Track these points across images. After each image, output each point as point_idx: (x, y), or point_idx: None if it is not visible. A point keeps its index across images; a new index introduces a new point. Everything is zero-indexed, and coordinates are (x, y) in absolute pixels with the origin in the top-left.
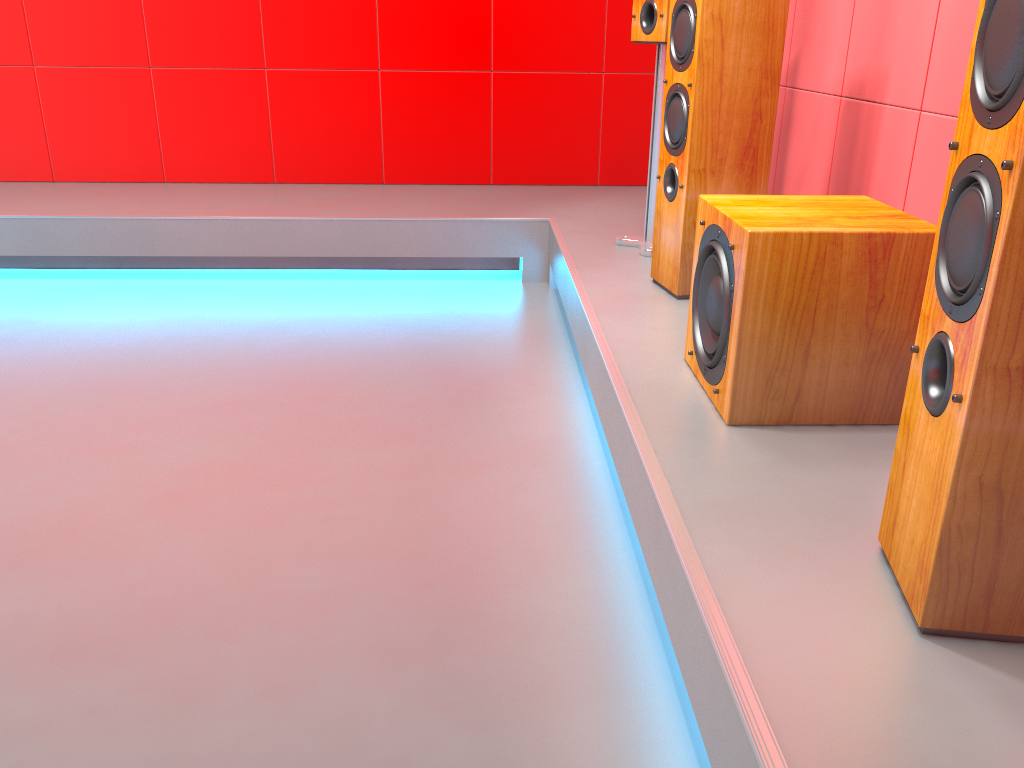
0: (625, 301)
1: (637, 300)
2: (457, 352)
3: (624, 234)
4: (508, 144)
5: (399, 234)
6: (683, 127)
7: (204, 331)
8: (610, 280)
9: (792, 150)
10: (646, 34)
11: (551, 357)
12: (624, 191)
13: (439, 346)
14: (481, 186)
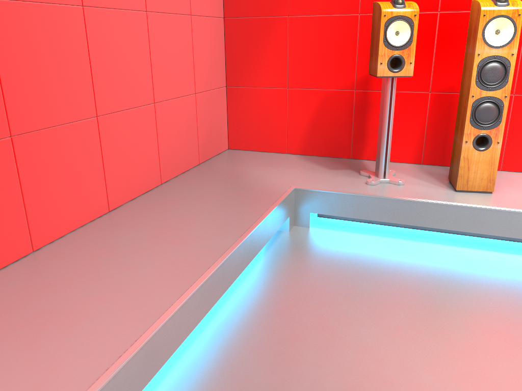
0: (498, 202)
1: (495, 199)
2: (433, 272)
3: (347, 180)
4: (165, 152)
5: (261, 233)
6: (497, 116)
7: (367, 371)
8: (455, 198)
9: (373, 119)
10: (393, 72)
11: (443, 249)
12: (224, 162)
13: (421, 276)
14: (162, 187)
